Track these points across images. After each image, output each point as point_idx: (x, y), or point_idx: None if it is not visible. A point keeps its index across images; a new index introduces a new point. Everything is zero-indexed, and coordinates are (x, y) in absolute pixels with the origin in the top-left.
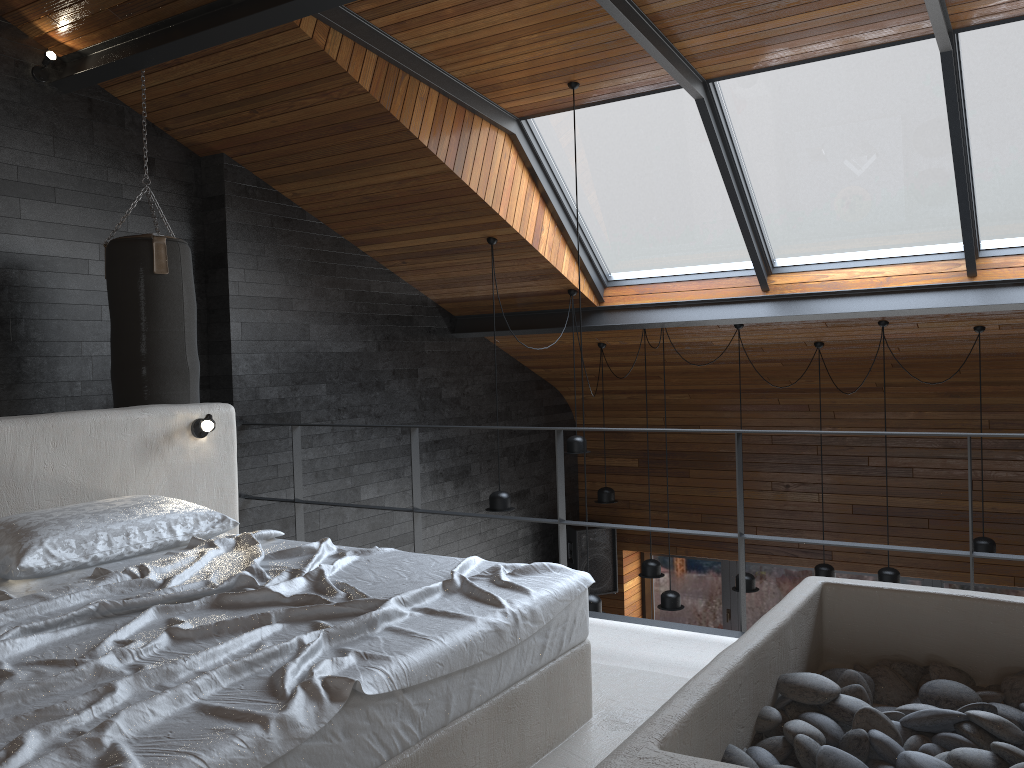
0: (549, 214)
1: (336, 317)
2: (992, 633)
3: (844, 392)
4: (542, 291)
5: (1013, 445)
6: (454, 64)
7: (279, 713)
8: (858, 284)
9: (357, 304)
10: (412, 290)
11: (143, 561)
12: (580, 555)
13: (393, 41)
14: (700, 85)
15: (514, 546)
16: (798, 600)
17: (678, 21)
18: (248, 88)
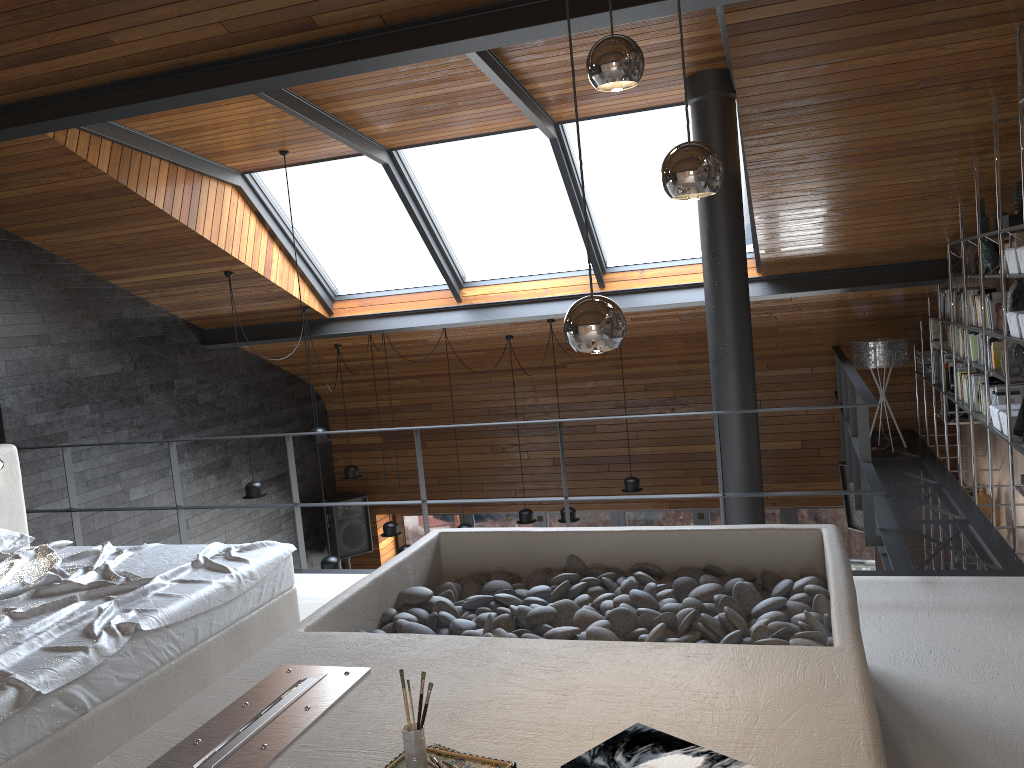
0: (278, 247)
1: (93, 345)
2: (528, 550)
3: (539, 370)
4: (279, 308)
5: (662, 402)
6: (180, 141)
7: (93, 644)
8: (526, 295)
9: (112, 331)
10: (162, 312)
11: None
12: (338, 523)
13: (125, 128)
14: (385, 153)
15: (277, 523)
16: (418, 545)
17: (357, 117)
18: None
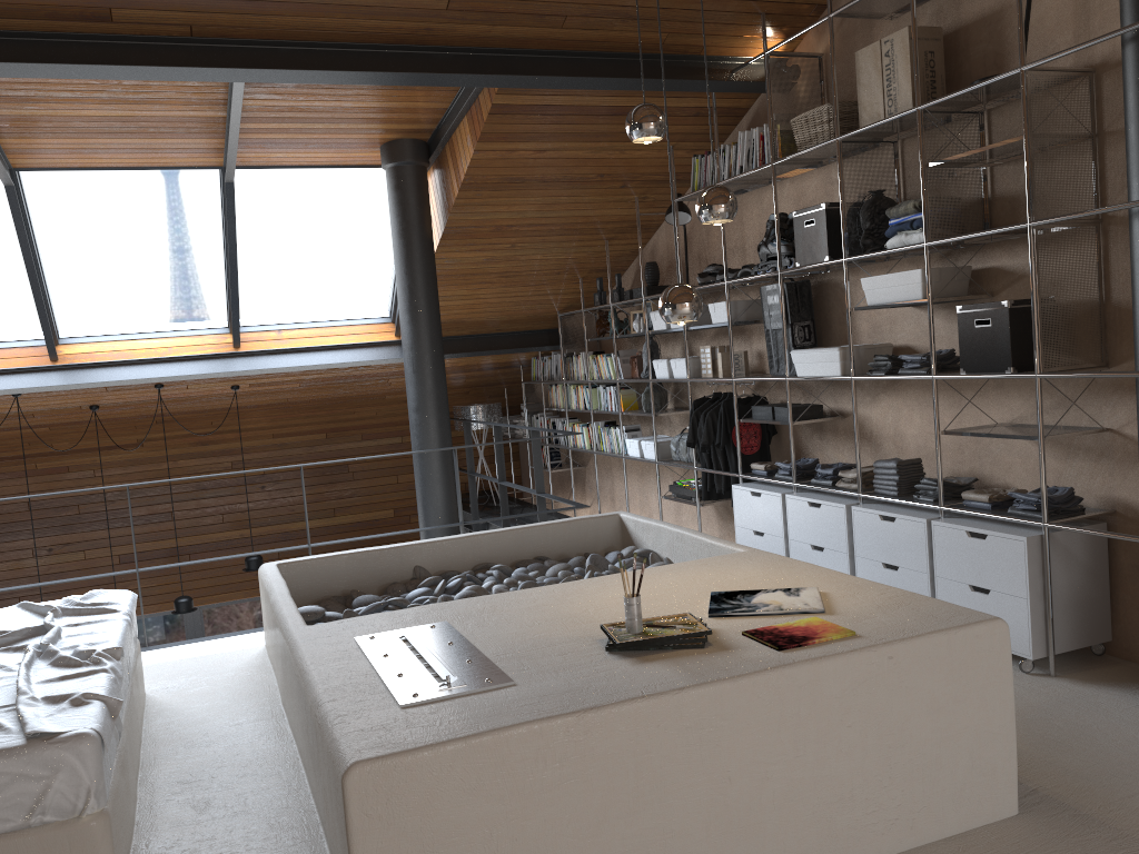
0: None
1: None
2: (374, 568)
3: (106, 450)
4: None
5: (252, 480)
6: None
7: (108, 665)
8: (145, 354)
9: None
10: None
11: None
12: None
13: None
14: (9, 173)
15: None
16: (278, 572)
17: (14, 124)
18: None
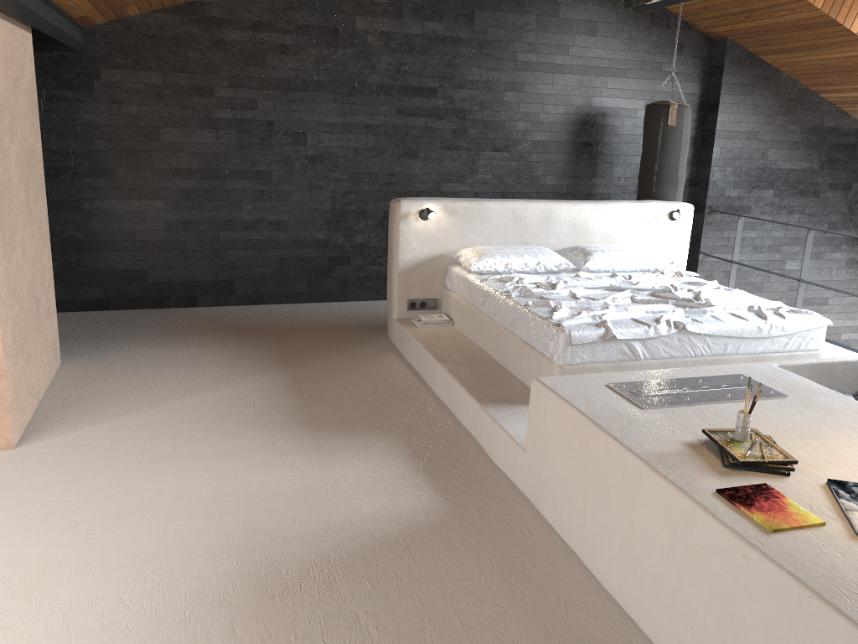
0: None
1: (790, 144)
2: None
3: None
4: None
5: None
6: None
7: (654, 325)
8: None
9: (809, 135)
10: None
11: (631, 274)
12: None
13: None
14: None
15: None
16: None
17: None
18: (743, 6)
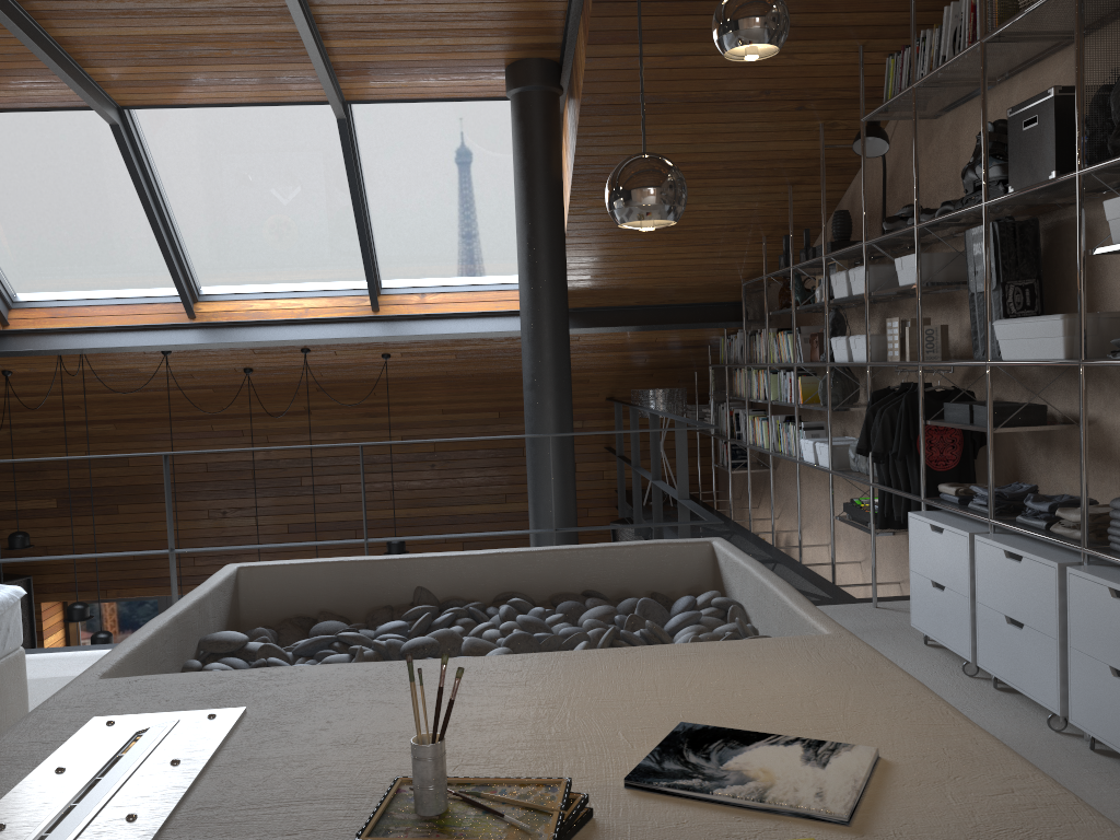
0: None
1: None
2: (362, 584)
3: (276, 416)
4: None
5: (422, 457)
6: None
7: None
8: (281, 314)
9: None
10: None
11: None
12: None
13: None
14: (115, 111)
15: None
16: (217, 580)
17: (89, 49)
18: None
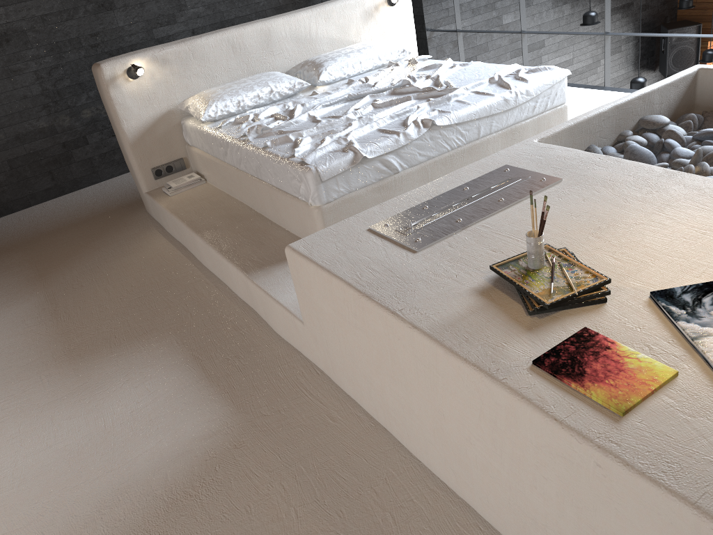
0: None
1: None
2: None
3: None
4: None
5: None
6: None
7: (403, 131)
8: None
9: None
10: None
11: (368, 75)
12: (670, 48)
13: None
14: None
15: (617, 45)
16: (671, 79)
17: None
18: None
